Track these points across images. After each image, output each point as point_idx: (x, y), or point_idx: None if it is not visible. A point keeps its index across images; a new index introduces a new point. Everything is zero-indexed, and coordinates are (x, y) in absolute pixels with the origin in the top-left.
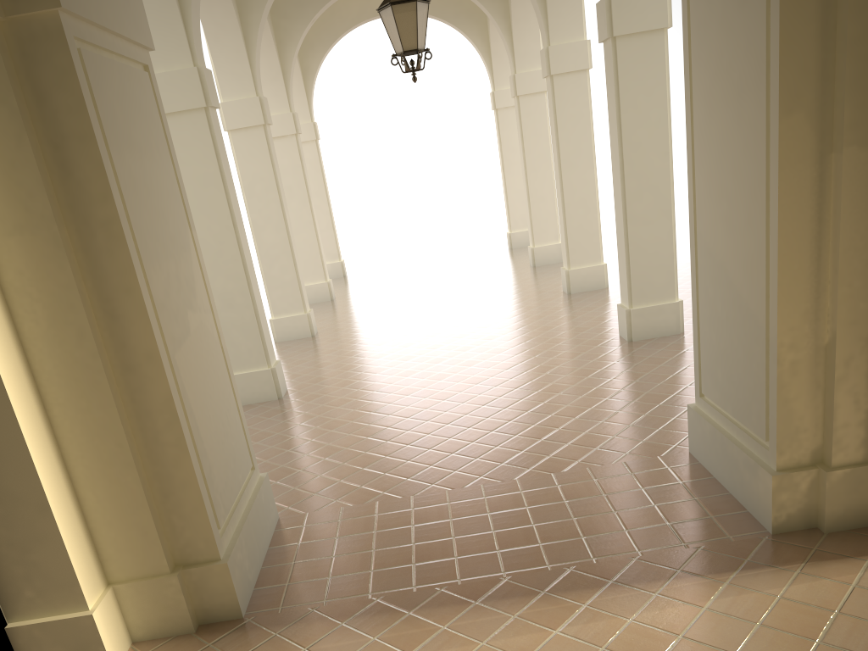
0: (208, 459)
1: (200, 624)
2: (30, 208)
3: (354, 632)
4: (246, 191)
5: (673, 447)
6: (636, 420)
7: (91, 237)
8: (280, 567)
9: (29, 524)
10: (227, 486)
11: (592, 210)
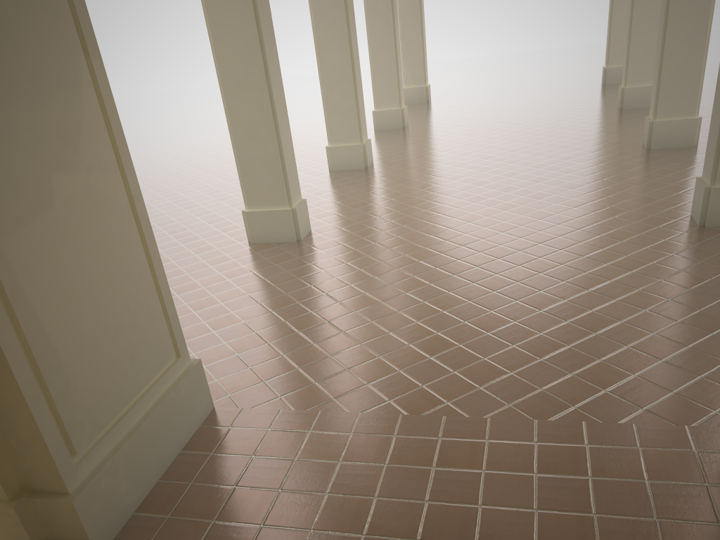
0: (66, 370)
1: None
2: None
3: None
4: (313, 5)
5: (712, 414)
6: (673, 355)
7: None
8: (175, 486)
9: None
10: (108, 395)
11: (699, 50)
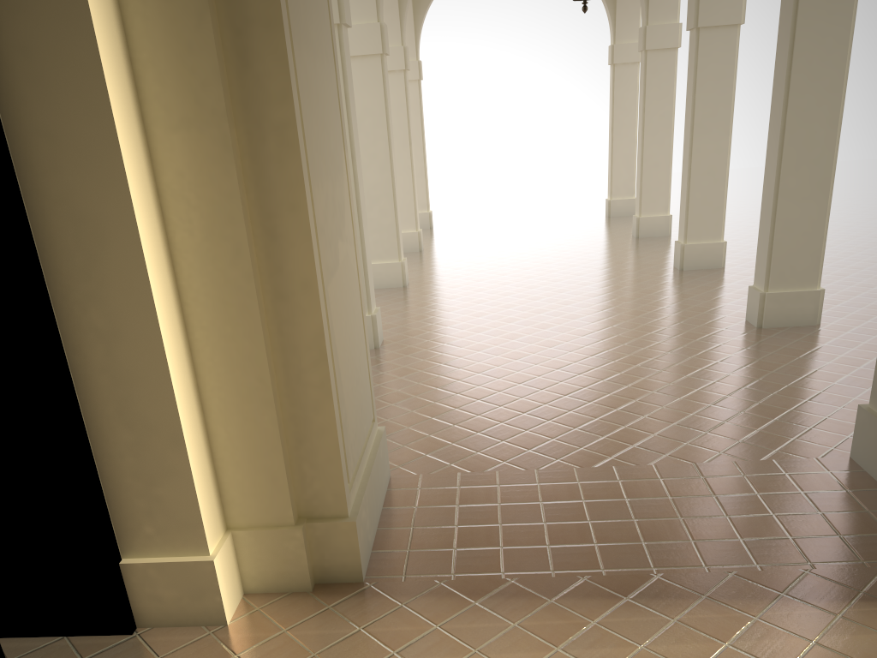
0: (345, 405)
1: (316, 583)
2: (202, 101)
3: (491, 615)
4: None
5: (830, 449)
6: (781, 415)
7: (261, 142)
8: (397, 530)
9: (159, 455)
10: (356, 438)
11: (720, 182)
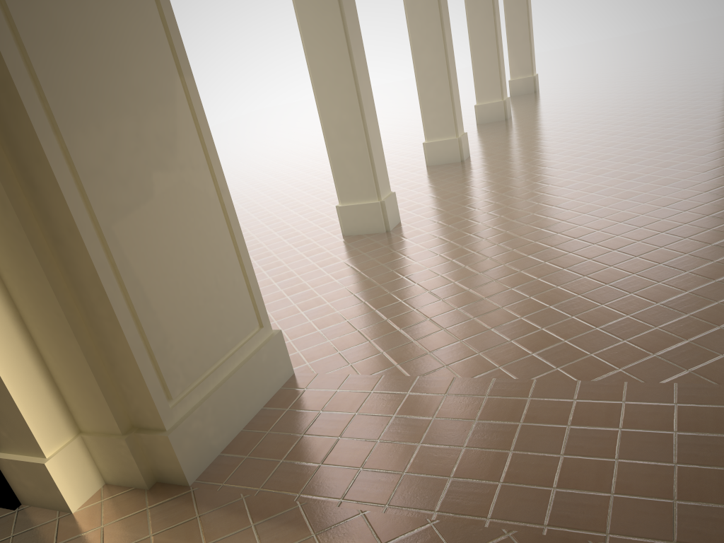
0: (164, 329)
1: (157, 481)
2: None
3: (254, 541)
4: (408, 9)
5: None
6: None
7: None
8: (254, 434)
9: None
10: (198, 353)
11: None
